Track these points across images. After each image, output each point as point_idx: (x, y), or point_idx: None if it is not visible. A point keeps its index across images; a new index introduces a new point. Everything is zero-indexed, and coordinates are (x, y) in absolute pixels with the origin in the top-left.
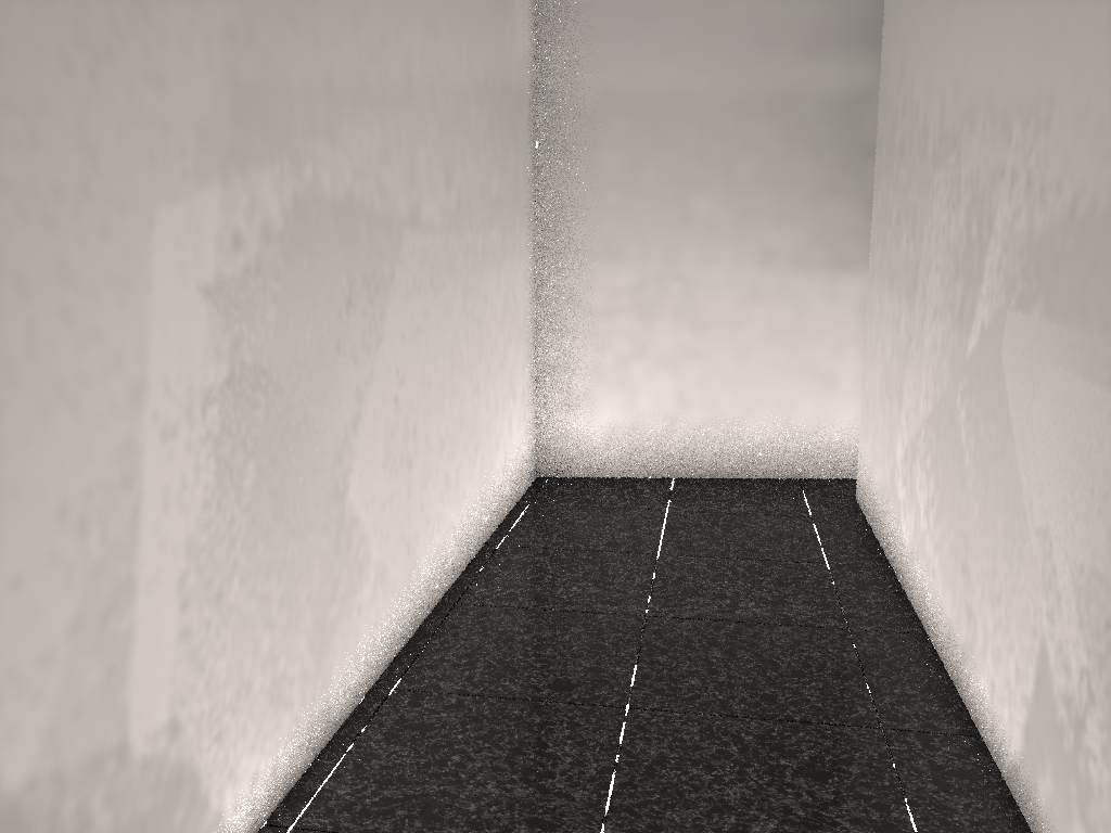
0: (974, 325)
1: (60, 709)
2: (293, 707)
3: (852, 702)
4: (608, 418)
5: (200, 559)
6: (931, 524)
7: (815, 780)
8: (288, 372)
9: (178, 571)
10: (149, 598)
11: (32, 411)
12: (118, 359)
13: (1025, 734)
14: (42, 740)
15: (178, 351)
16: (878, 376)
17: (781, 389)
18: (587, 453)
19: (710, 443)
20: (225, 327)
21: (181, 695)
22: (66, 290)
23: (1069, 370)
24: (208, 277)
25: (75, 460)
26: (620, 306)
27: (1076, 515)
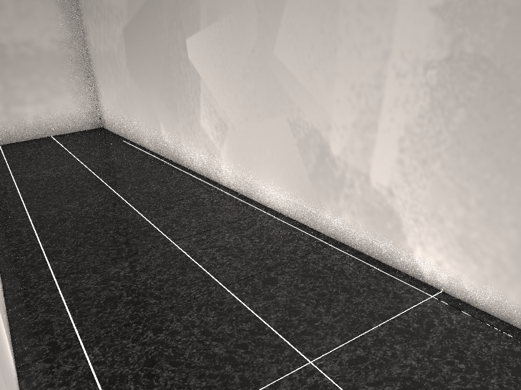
0: None
1: (347, 145)
2: (482, 268)
3: None
4: None
5: (413, 137)
6: None
7: None
8: (517, 65)
9: (399, 134)
10: (383, 135)
11: (345, 52)
12: (378, 39)
13: None
14: (342, 149)
15: (410, 40)
16: None
17: None
18: None
19: None
20: (448, 29)
21: (395, 184)
22: (359, 13)
23: None
24: (438, 2)
25: (358, 72)
26: None
27: None
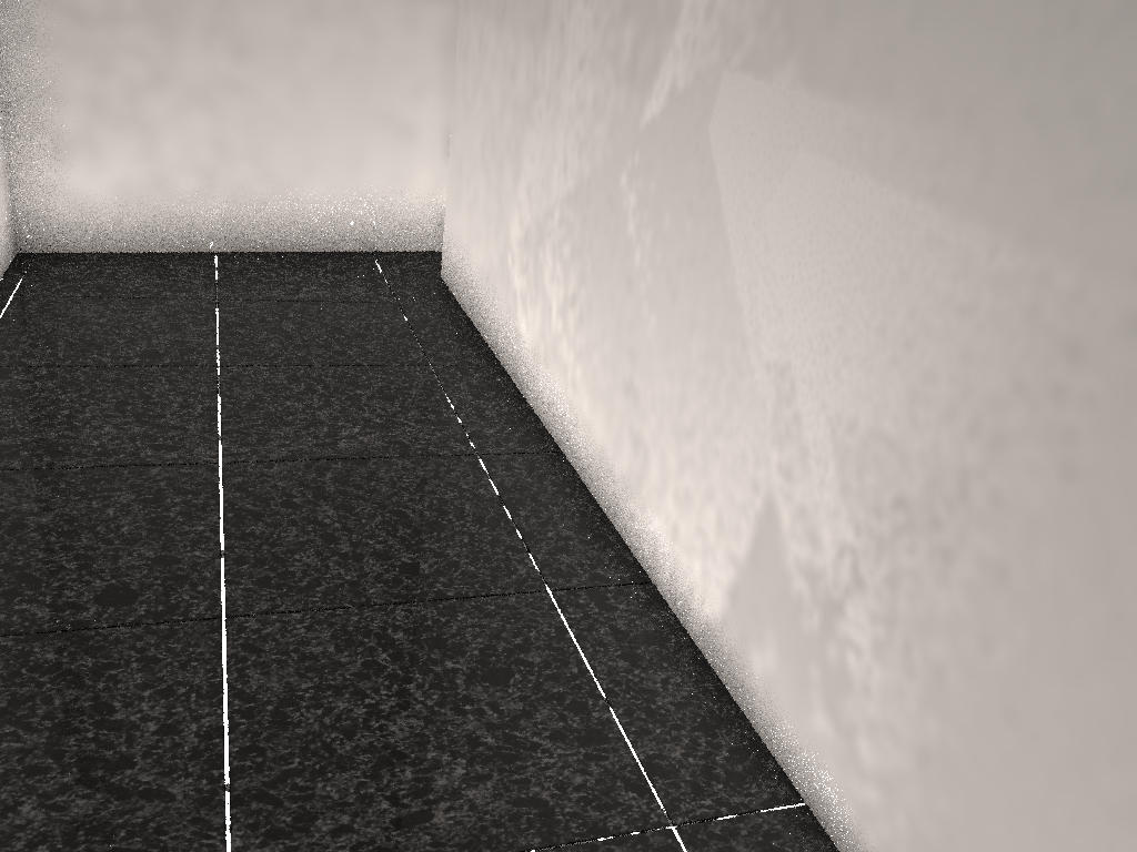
0: (658, 86)
1: None
2: None
3: (507, 558)
4: (119, 171)
5: None
6: (571, 327)
7: (495, 684)
8: None
9: None
10: None
11: None
12: None
13: (732, 597)
14: None
15: None
16: (478, 134)
17: (350, 142)
18: (92, 220)
19: (262, 207)
20: None
21: None
22: None
23: (847, 166)
24: None
25: None
26: (125, 10)
27: (847, 358)
